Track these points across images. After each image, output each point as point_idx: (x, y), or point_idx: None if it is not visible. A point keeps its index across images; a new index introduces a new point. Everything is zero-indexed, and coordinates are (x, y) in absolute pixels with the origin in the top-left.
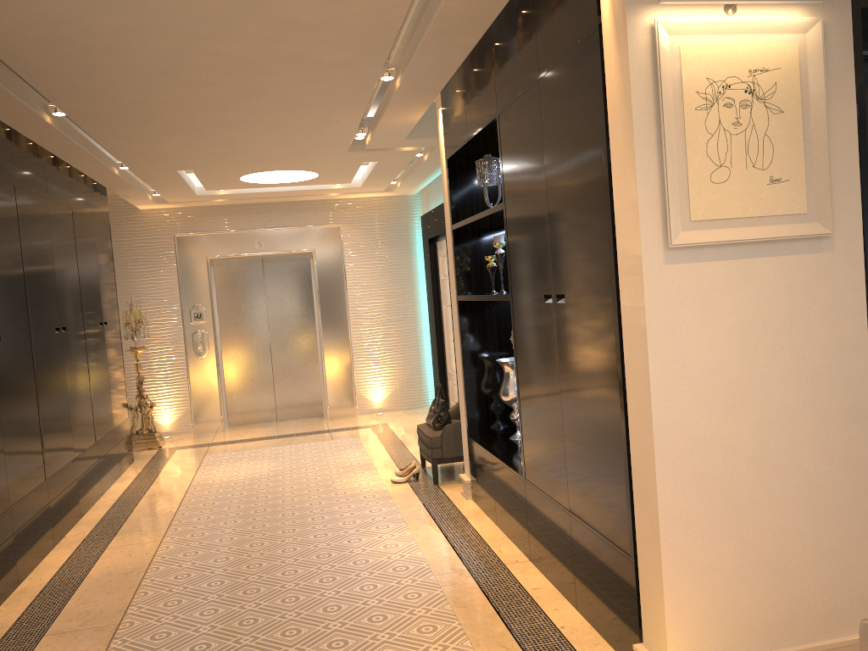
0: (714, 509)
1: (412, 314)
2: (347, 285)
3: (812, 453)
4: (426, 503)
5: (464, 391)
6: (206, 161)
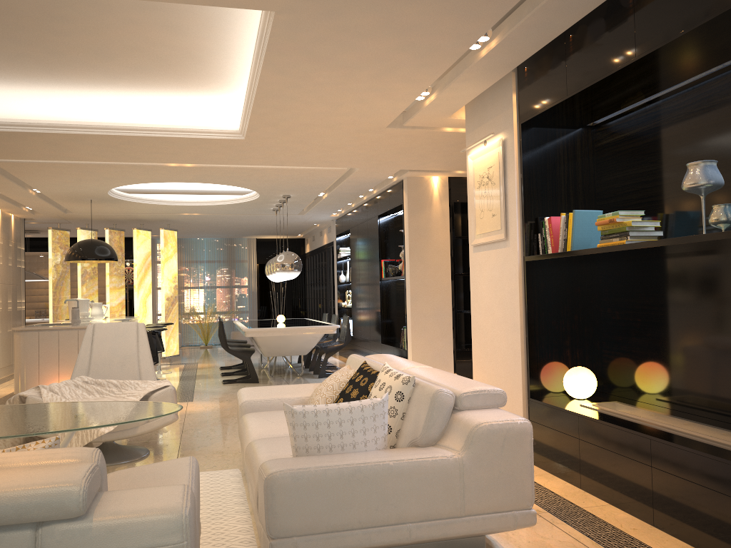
0: (482, 357)
1: None
2: None
3: (504, 342)
4: None
5: None
6: None
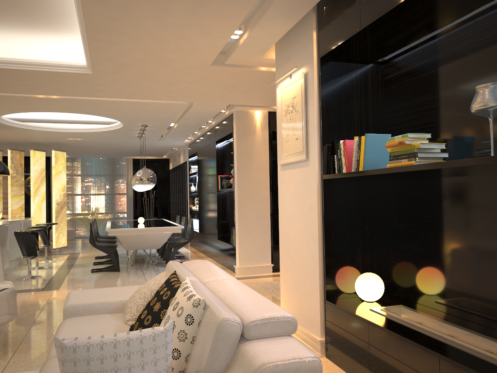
0: (287, 260)
1: None
2: None
3: (305, 249)
4: None
5: None
6: None
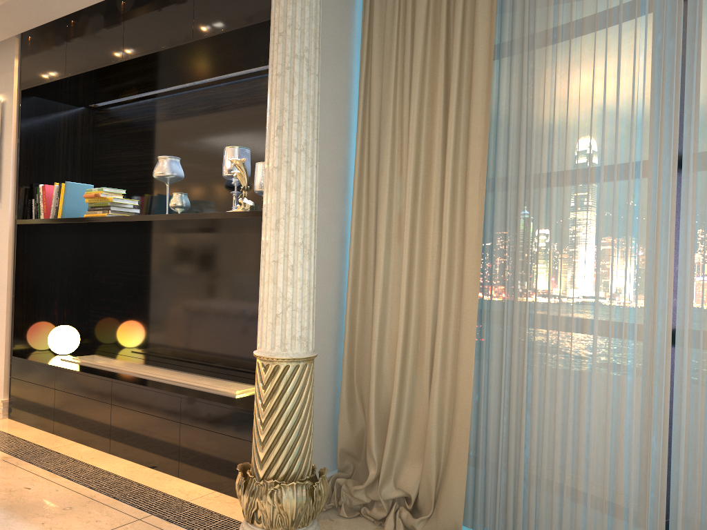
0: None
1: None
2: None
3: None
4: None
5: None
6: None
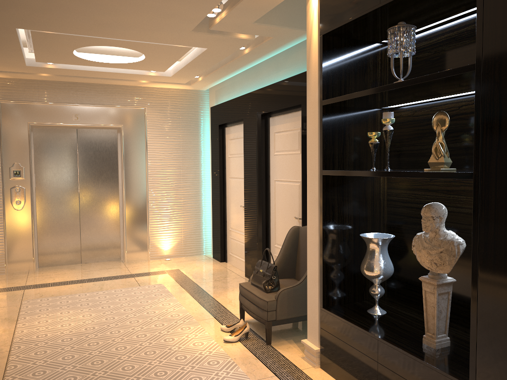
0: None
1: (197, 183)
2: (147, 156)
3: None
4: (277, 372)
5: (320, 263)
6: (51, 19)
